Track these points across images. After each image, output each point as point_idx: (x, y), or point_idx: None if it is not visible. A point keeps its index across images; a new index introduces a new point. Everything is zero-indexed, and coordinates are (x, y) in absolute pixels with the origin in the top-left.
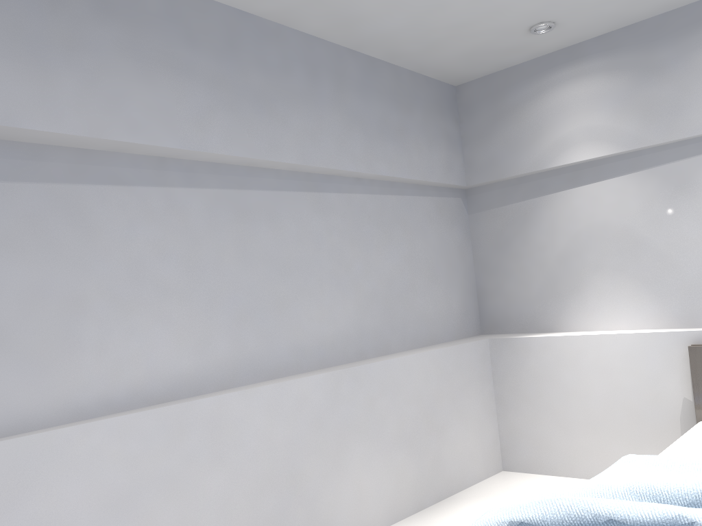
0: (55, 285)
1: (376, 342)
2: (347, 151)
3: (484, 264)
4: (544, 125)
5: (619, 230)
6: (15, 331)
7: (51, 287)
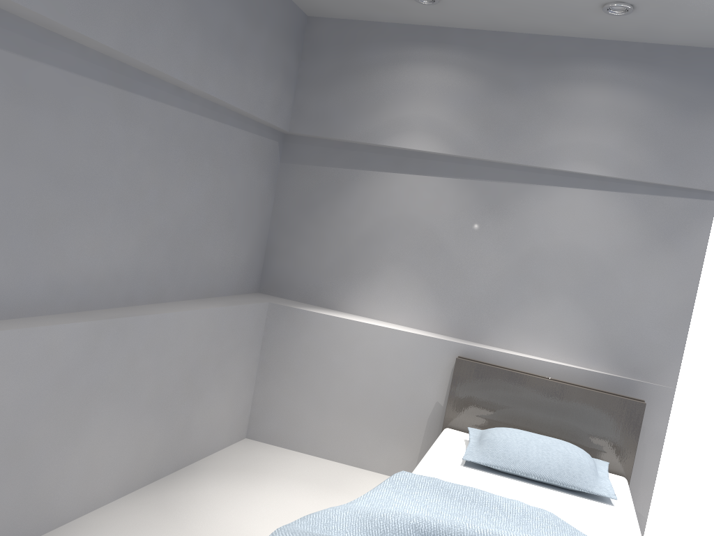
0: None
1: (150, 287)
2: (179, 53)
3: (282, 221)
4: (388, 99)
5: (426, 229)
6: None
7: None
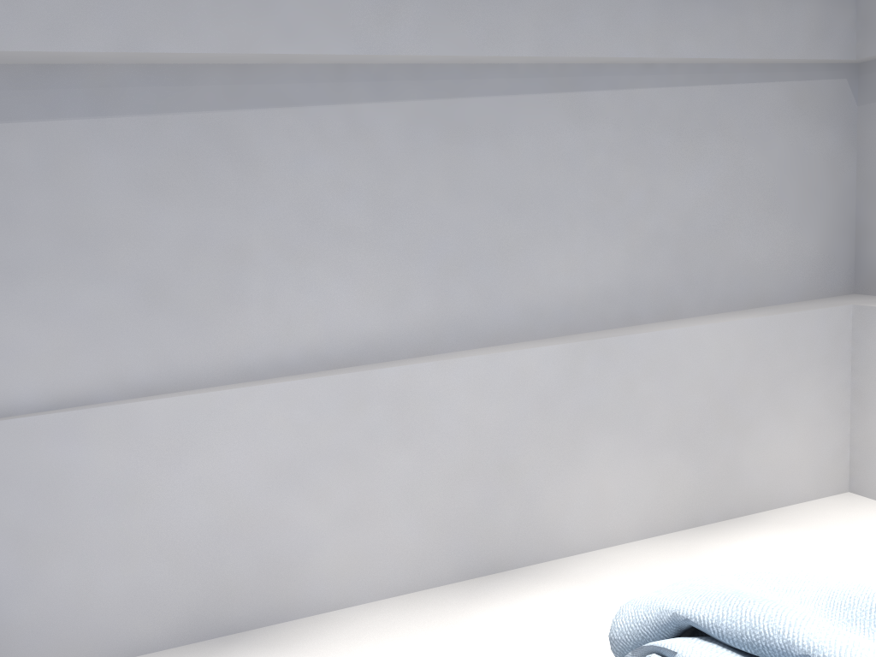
0: (213, 233)
1: (656, 303)
2: (624, 27)
3: (872, 187)
4: None
5: None
6: (173, 283)
7: (210, 235)
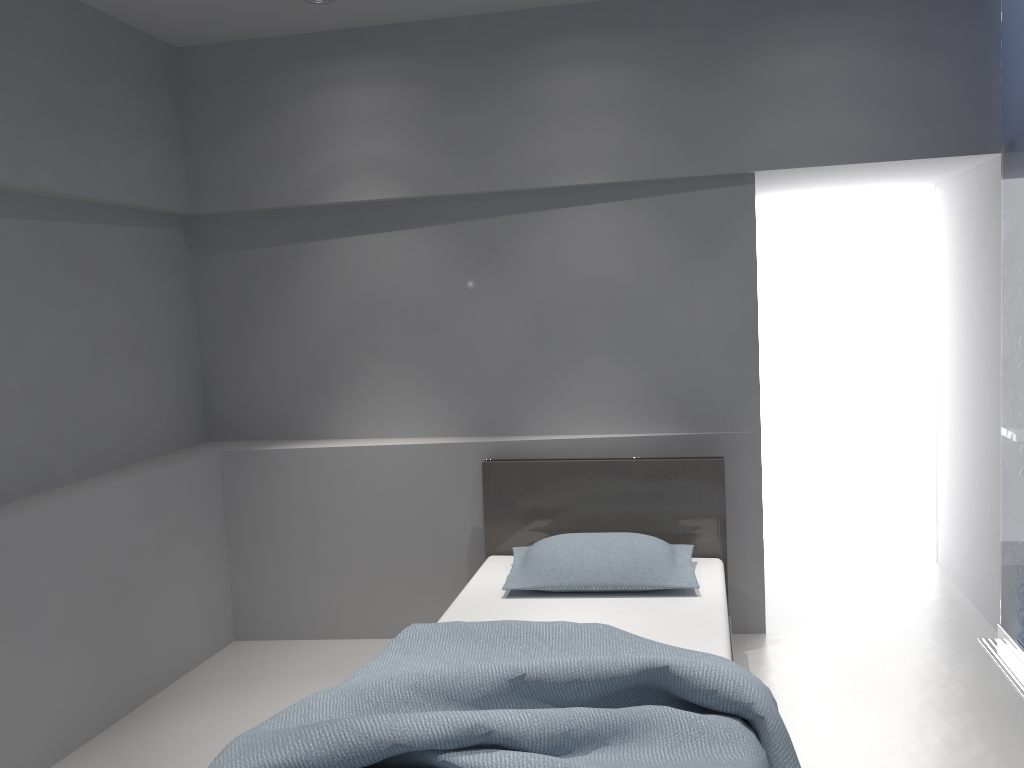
0: None
1: (29, 472)
2: None
3: (215, 336)
4: (314, 139)
5: (408, 303)
6: None
7: None
